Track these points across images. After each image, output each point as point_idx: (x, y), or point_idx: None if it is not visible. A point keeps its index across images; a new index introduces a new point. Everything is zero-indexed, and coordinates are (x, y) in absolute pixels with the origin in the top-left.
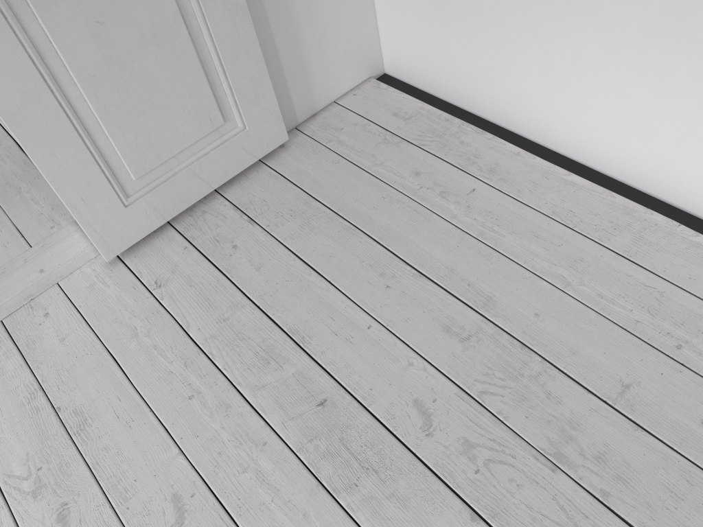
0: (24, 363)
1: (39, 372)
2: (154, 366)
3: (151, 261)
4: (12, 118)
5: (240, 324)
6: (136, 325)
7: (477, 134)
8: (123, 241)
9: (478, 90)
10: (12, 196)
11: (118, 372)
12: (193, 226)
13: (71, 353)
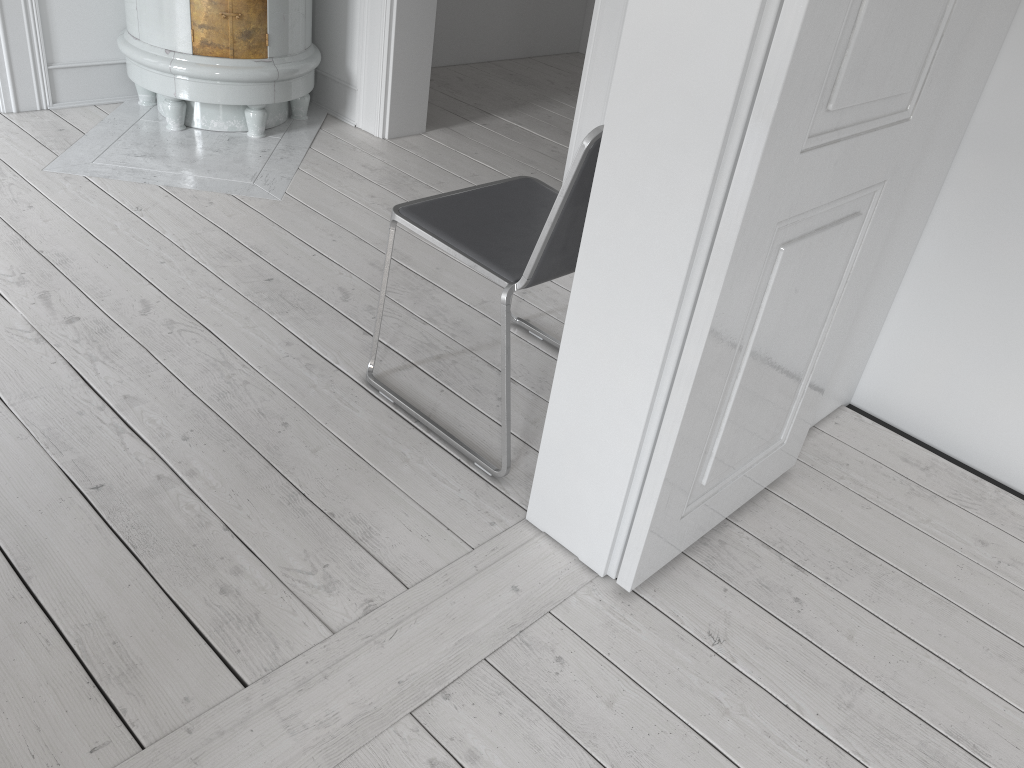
0: (565, 734)
1: (600, 753)
2: (782, 763)
3: (683, 600)
4: (698, 381)
5: (874, 715)
6: (717, 696)
7: (1023, 505)
8: (653, 565)
9: (1019, 453)
10: (395, 463)
11: (731, 766)
12: (717, 560)
13: (636, 727)
